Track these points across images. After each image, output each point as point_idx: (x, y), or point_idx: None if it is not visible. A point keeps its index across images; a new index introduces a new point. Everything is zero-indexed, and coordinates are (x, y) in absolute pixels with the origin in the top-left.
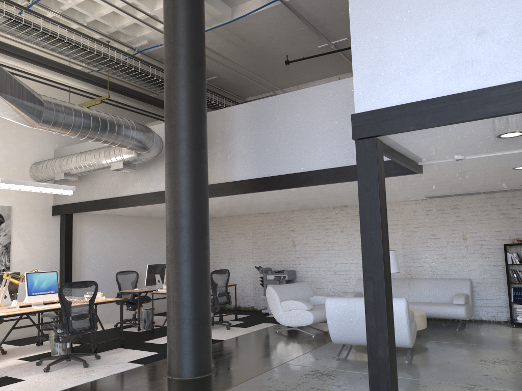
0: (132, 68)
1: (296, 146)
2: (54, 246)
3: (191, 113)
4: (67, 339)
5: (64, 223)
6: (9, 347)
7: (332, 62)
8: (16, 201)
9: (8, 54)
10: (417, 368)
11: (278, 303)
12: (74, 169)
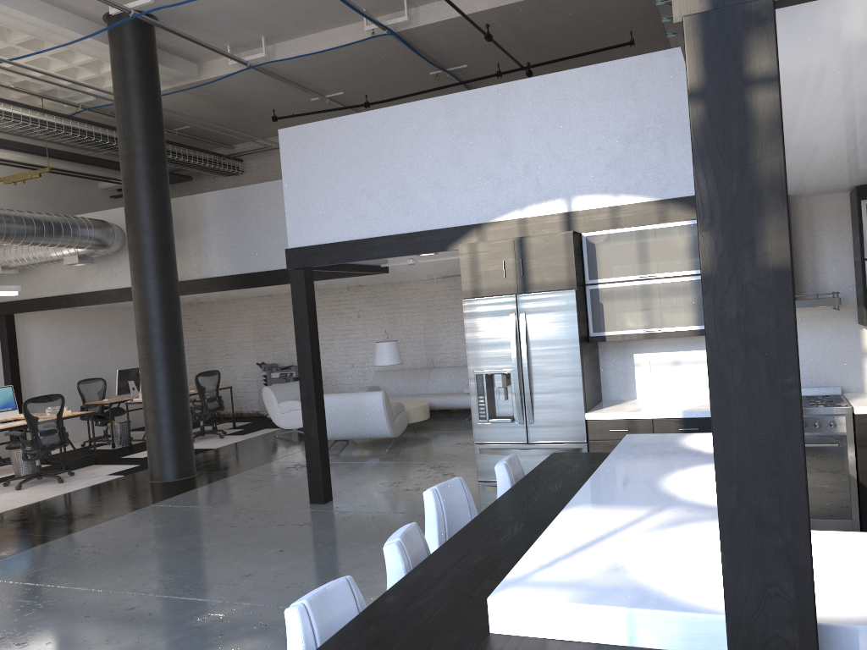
0: (78, 135)
1: (273, 241)
2: None
3: (154, 215)
4: (37, 456)
5: (5, 326)
6: None
7: (335, 112)
8: None
9: None
10: (392, 455)
11: (276, 405)
12: (15, 262)
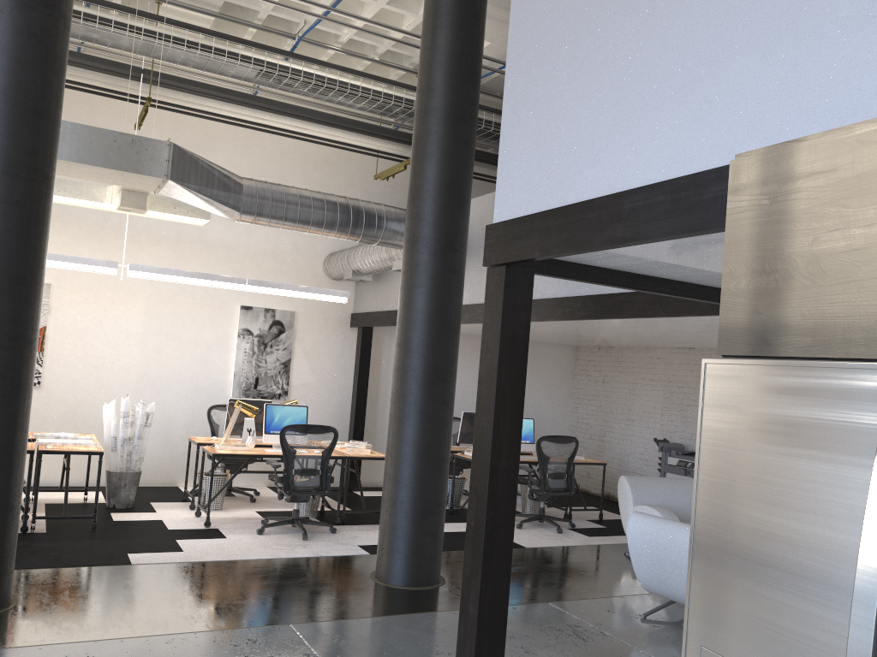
0: None
1: None
2: (349, 369)
3: (435, 197)
4: (291, 498)
5: (360, 340)
6: (269, 495)
7: None
8: (302, 305)
9: (276, 113)
10: None
11: (630, 507)
12: (360, 266)
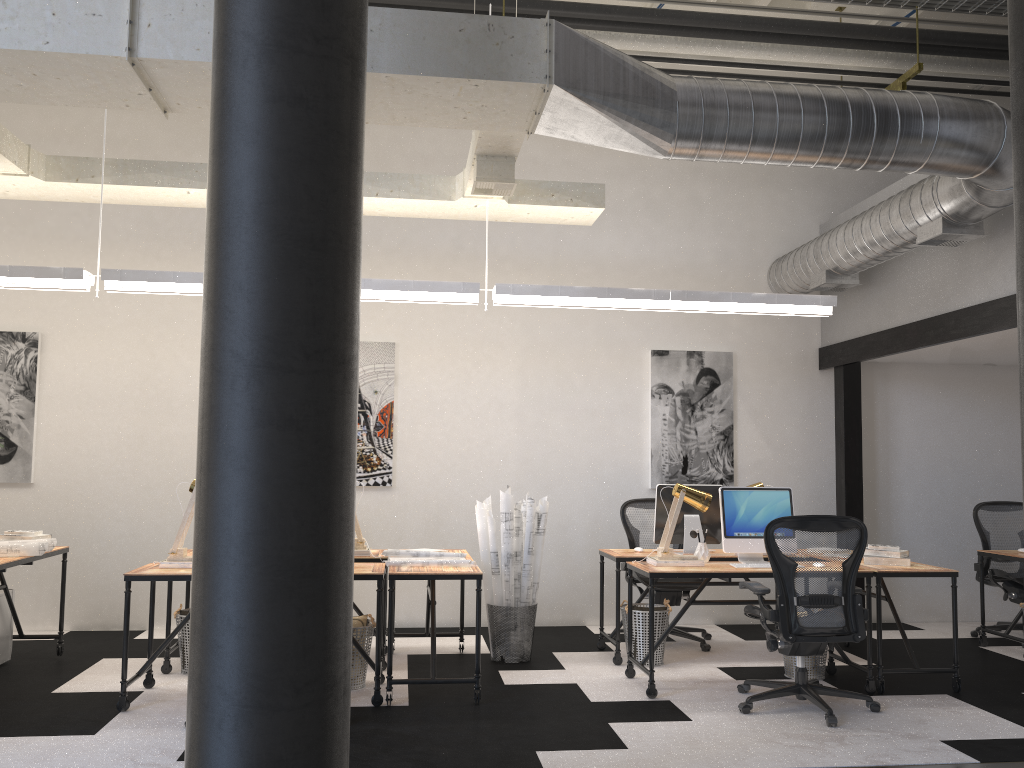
0: None
1: None
2: (825, 435)
3: None
4: (793, 648)
5: (842, 386)
6: (725, 639)
7: None
8: (741, 343)
9: (686, 34)
10: None
11: None
12: (842, 257)
